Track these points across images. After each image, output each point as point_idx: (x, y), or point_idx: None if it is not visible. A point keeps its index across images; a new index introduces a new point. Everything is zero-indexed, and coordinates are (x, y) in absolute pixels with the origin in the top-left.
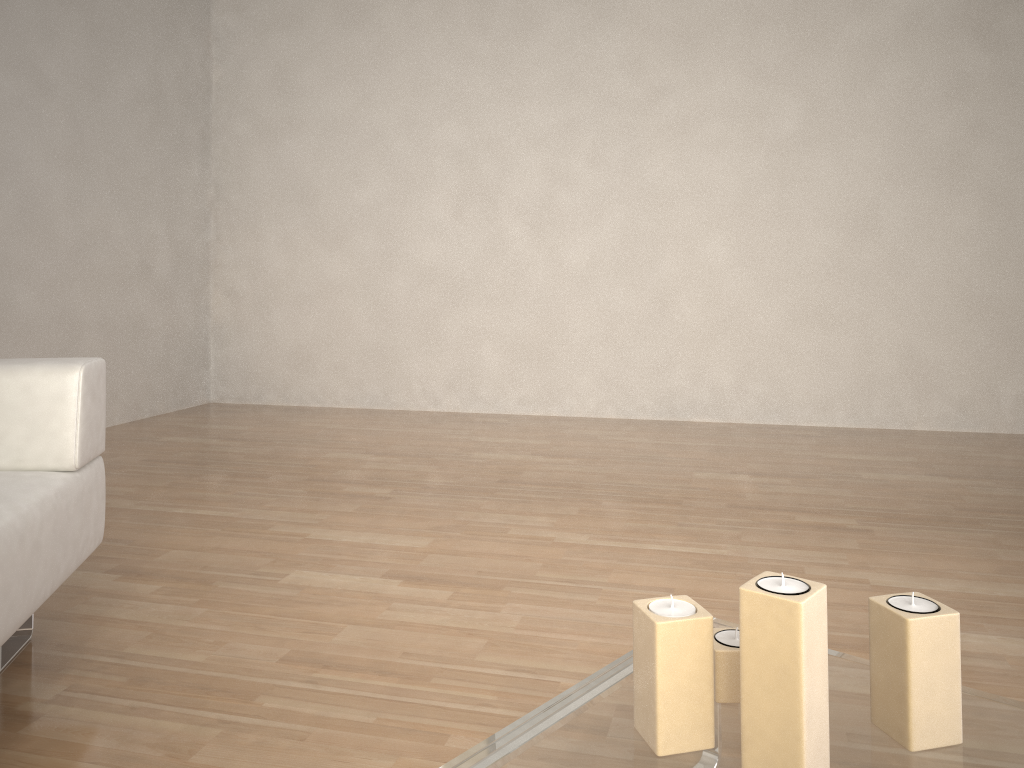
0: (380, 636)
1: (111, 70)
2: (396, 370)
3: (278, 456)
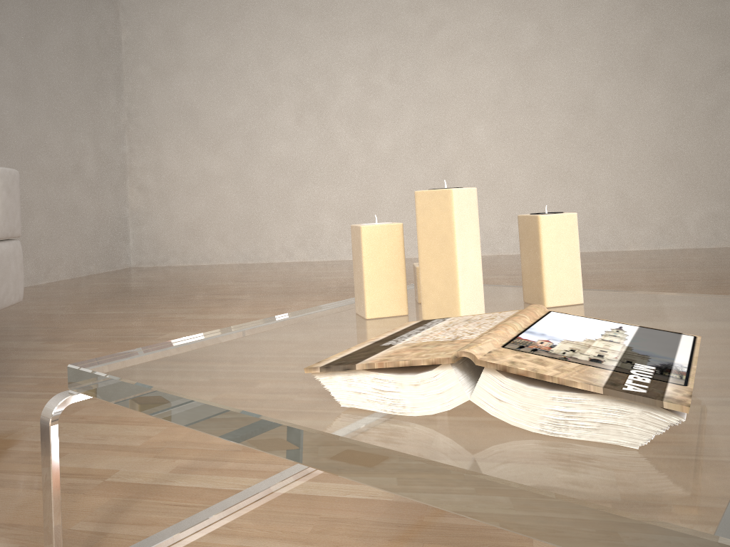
0: None
1: (45, 28)
2: (261, 235)
3: (173, 286)
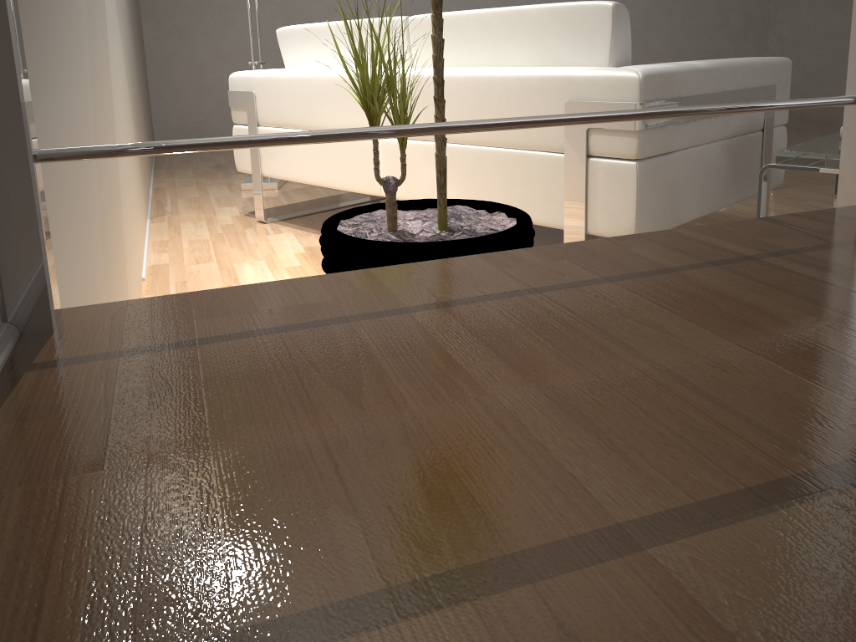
0: None
1: None
2: None
3: None
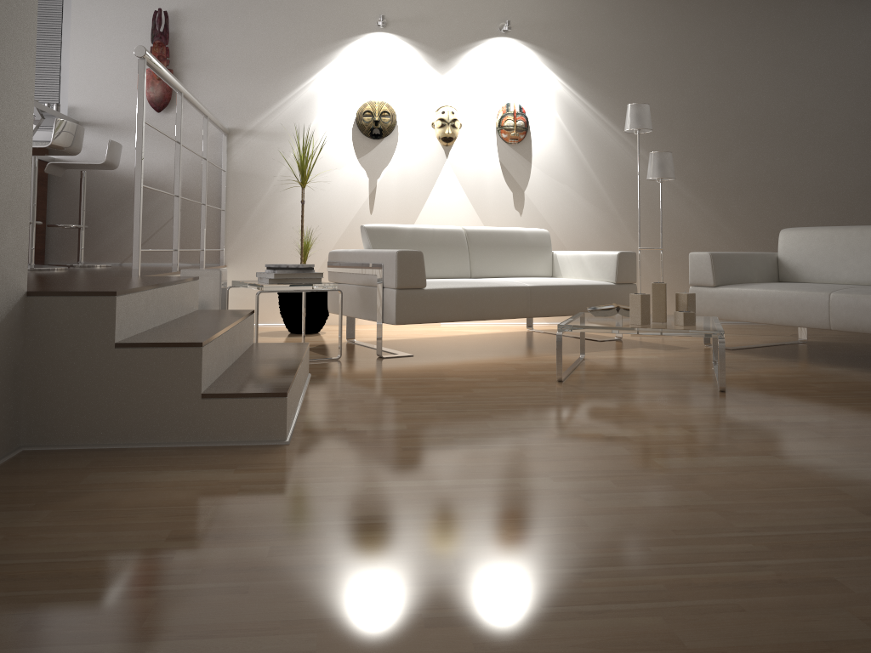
0: None
1: None
2: None
3: None
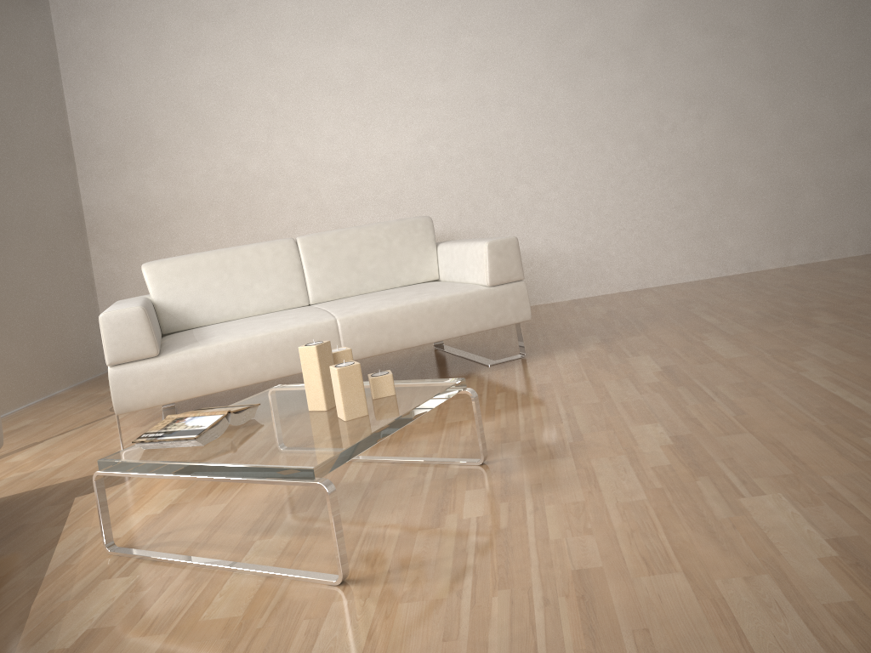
0: (581, 387)
1: None
2: None
3: (861, 288)
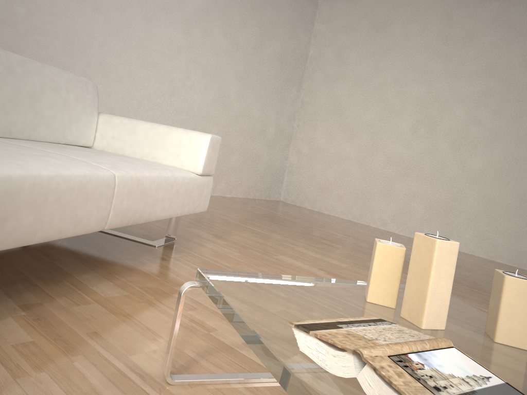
0: None
1: (265, 43)
2: (367, 204)
3: (298, 223)
